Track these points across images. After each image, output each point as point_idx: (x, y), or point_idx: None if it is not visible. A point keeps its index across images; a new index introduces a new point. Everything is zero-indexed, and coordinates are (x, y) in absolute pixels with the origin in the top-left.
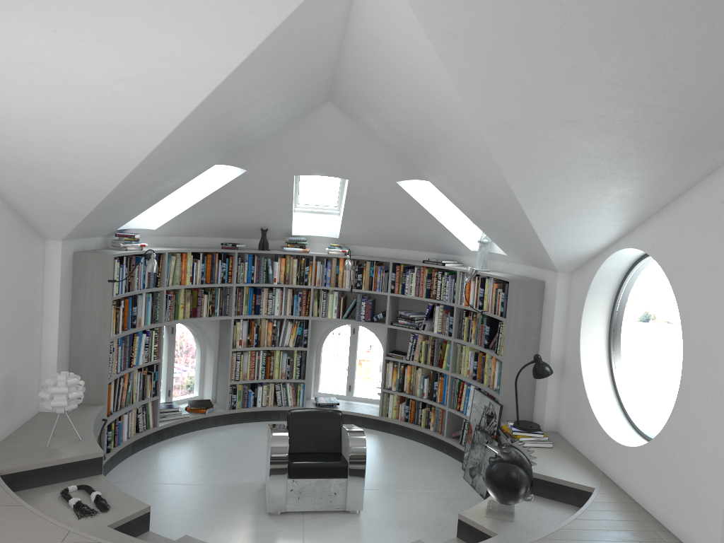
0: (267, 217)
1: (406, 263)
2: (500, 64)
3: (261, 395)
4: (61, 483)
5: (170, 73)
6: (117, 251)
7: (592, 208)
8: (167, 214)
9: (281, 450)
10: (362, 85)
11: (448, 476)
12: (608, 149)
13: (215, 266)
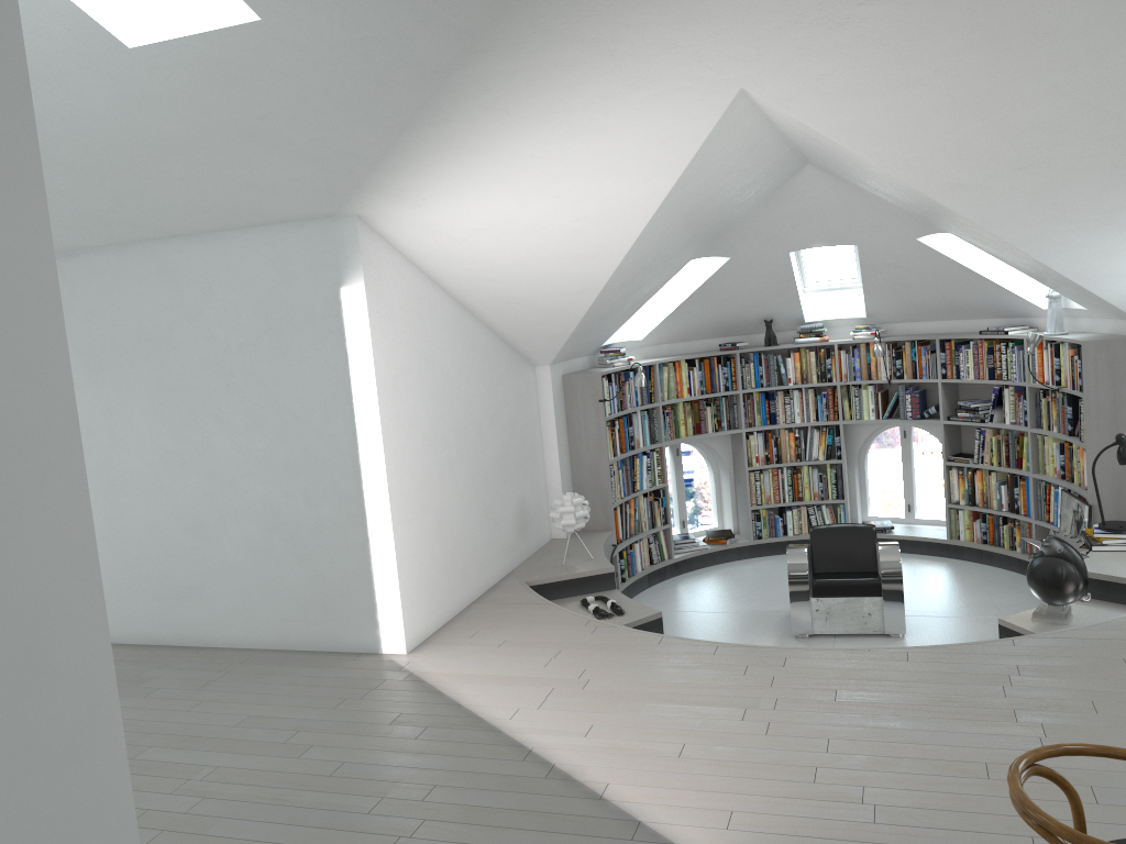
0: (769, 305)
1: (957, 337)
2: (910, 140)
3: (792, 521)
4: (580, 596)
5: (615, 207)
6: (604, 369)
7: None
8: (651, 321)
9: (799, 566)
10: (820, 156)
11: (1033, 603)
12: (1092, 183)
13: (715, 373)
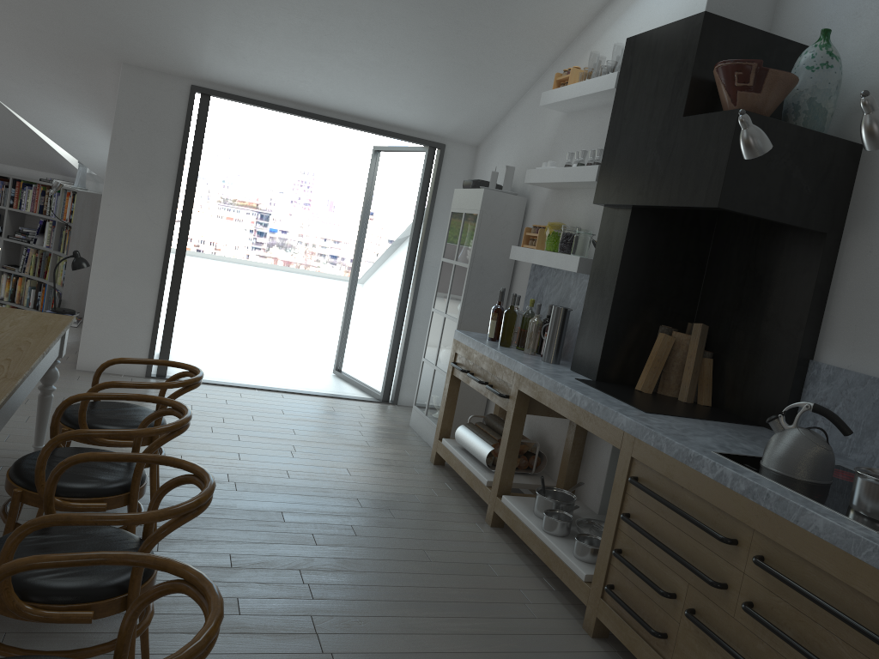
0: None
1: (25, 179)
2: None
3: None
4: None
5: None
6: None
7: (66, 115)
8: None
9: None
10: None
11: None
12: (18, 56)
13: None
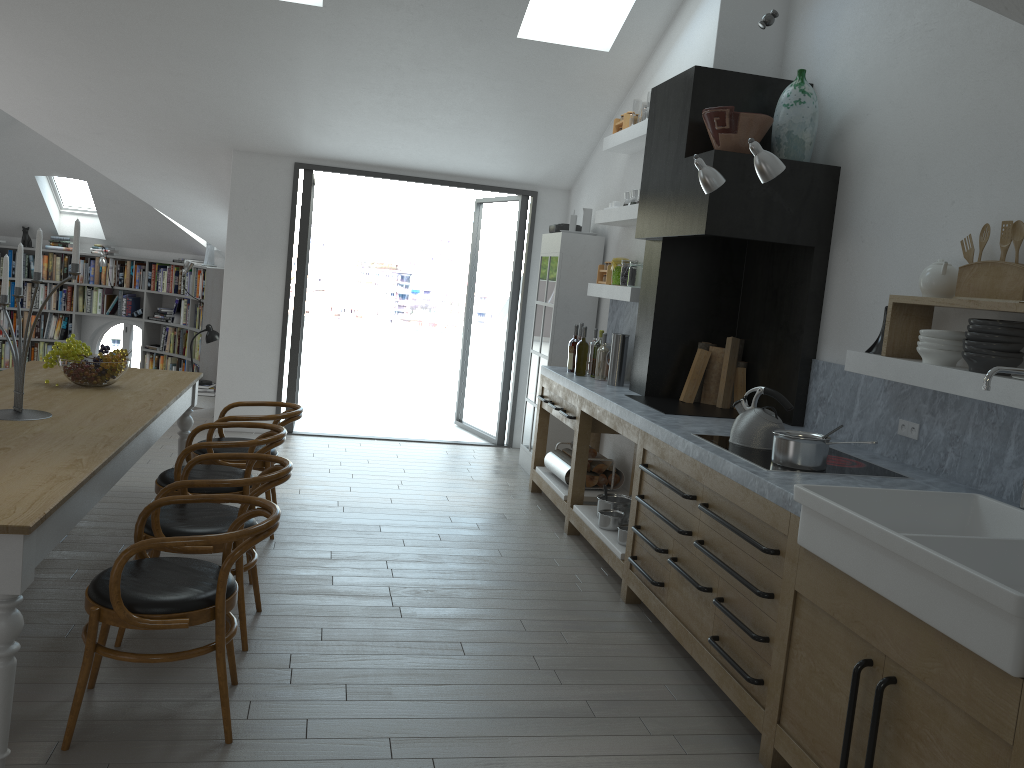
0: (25, 215)
1: (159, 262)
2: (15, 97)
3: None
4: None
5: None
6: None
7: (190, 200)
8: None
9: None
10: None
11: None
12: (145, 154)
13: None
